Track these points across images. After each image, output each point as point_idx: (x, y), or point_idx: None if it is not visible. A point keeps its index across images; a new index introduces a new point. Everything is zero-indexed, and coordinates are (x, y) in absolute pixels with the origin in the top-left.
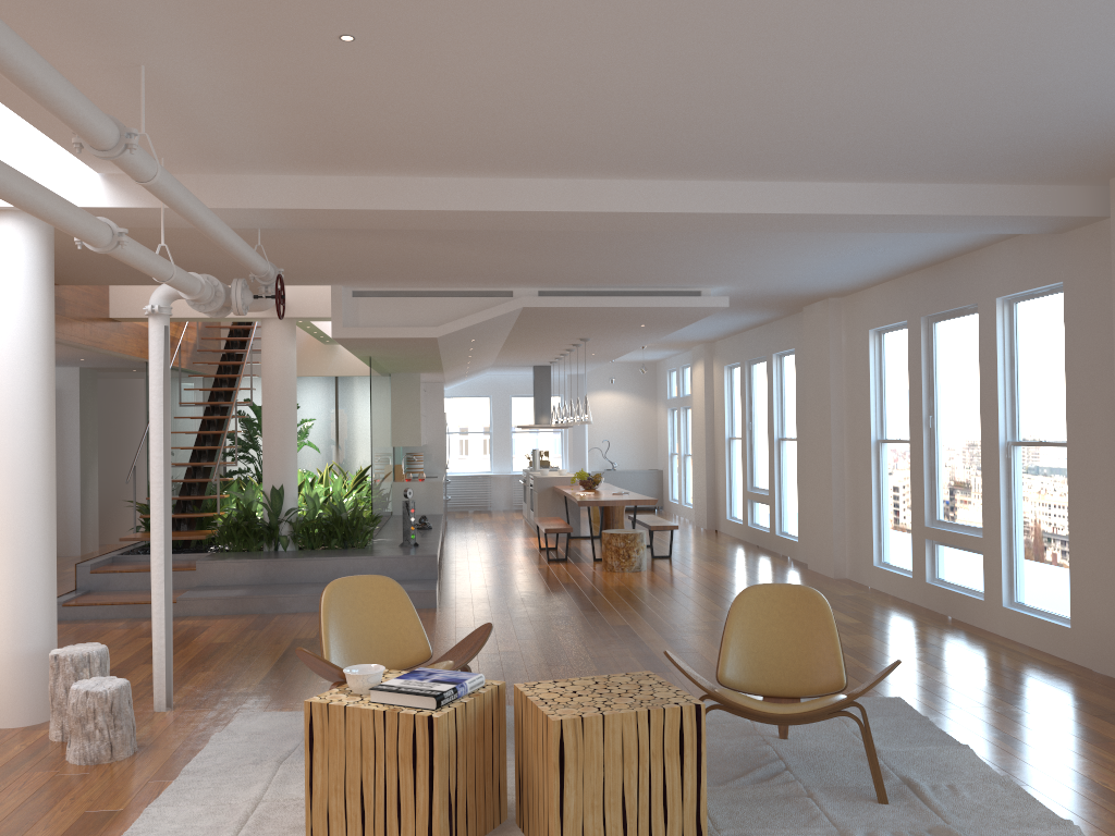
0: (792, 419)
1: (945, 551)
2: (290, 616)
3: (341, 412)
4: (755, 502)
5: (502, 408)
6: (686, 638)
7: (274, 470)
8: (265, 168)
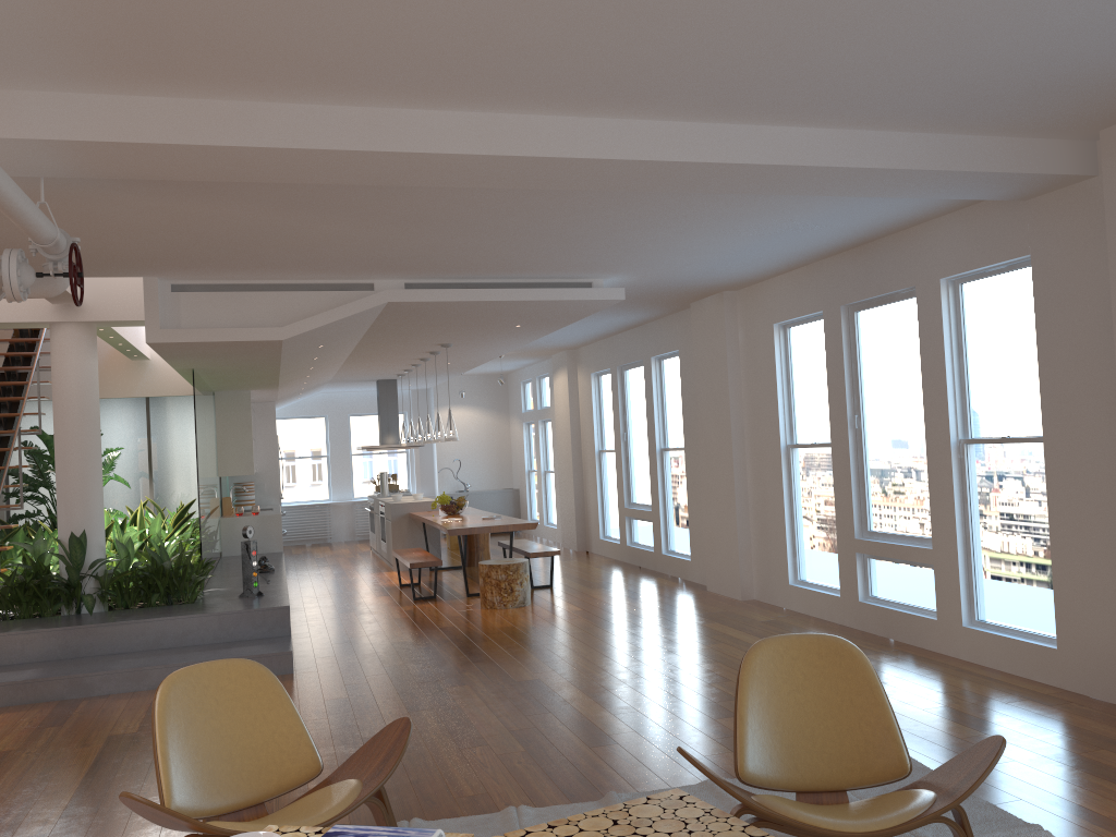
0: (676, 427)
1: (880, 565)
2: (100, 701)
3: (154, 438)
4: (633, 519)
5: (340, 429)
6: (615, 692)
7: (73, 513)
8: (47, 78)
